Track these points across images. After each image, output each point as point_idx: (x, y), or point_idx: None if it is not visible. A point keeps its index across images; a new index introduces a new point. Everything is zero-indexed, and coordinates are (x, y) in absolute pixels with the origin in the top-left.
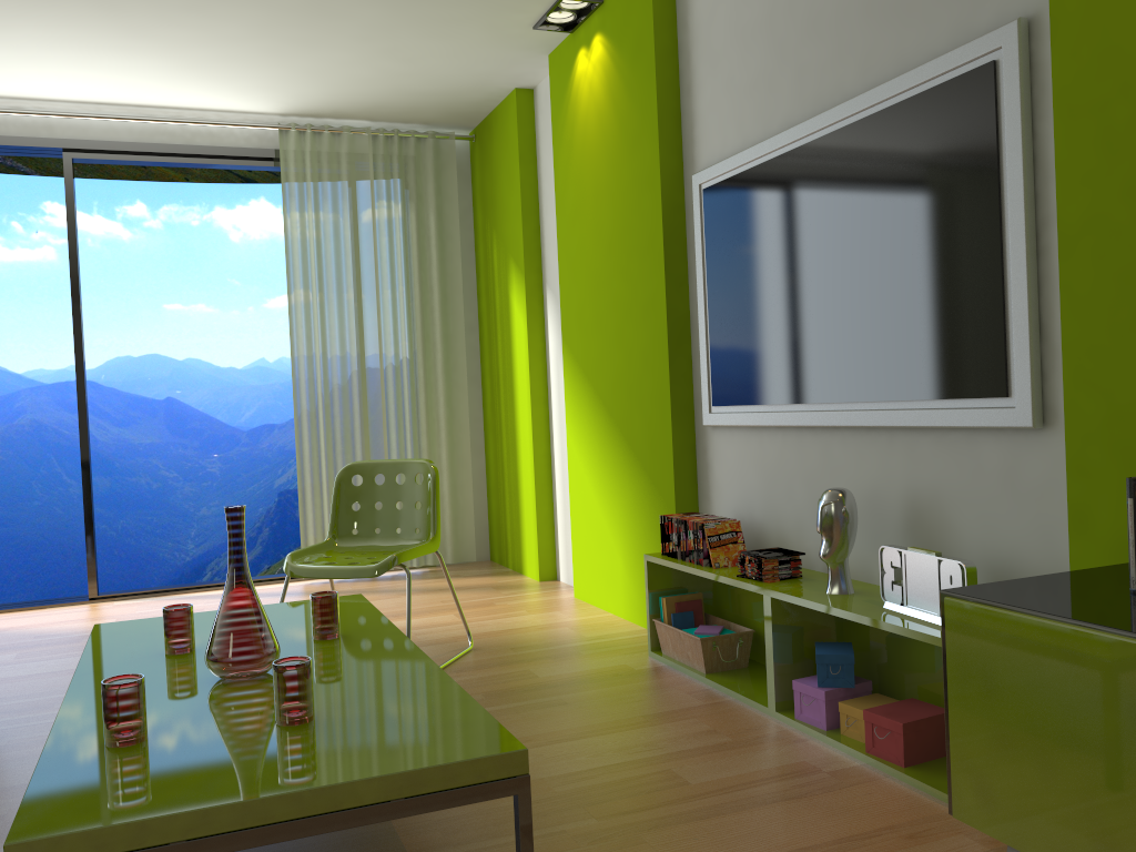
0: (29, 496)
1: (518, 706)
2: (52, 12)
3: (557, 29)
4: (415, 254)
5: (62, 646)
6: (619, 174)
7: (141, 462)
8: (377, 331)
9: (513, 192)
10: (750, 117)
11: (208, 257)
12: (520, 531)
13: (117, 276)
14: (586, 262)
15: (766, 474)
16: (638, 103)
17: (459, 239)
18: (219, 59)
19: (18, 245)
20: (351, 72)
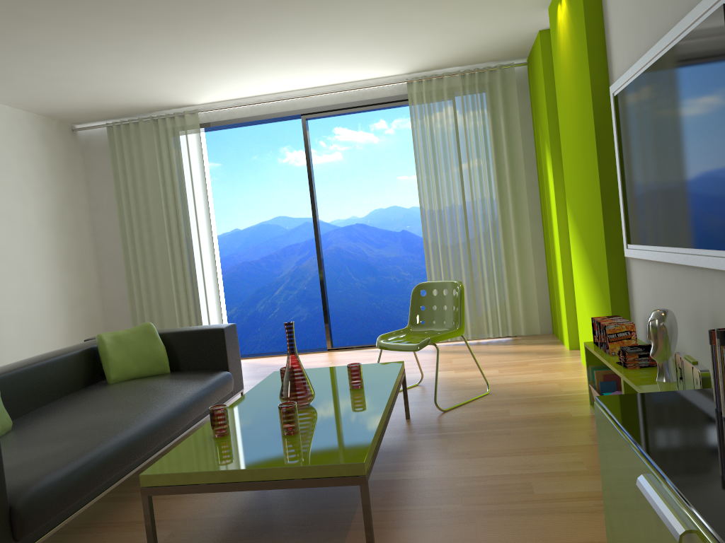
0: (336, 288)
1: (482, 432)
2: (269, 54)
3: None
4: (492, 144)
5: None
6: (576, 88)
7: (390, 267)
8: (470, 194)
9: (543, 98)
10: (632, 45)
11: None
12: (561, 317)
13: (372, 164)
14: (570, 145)
15: (653, 292)
16: (580, 41)
17: (520, 130)
18: (357, 55)
19: (323, 153)
20: (431, 45)
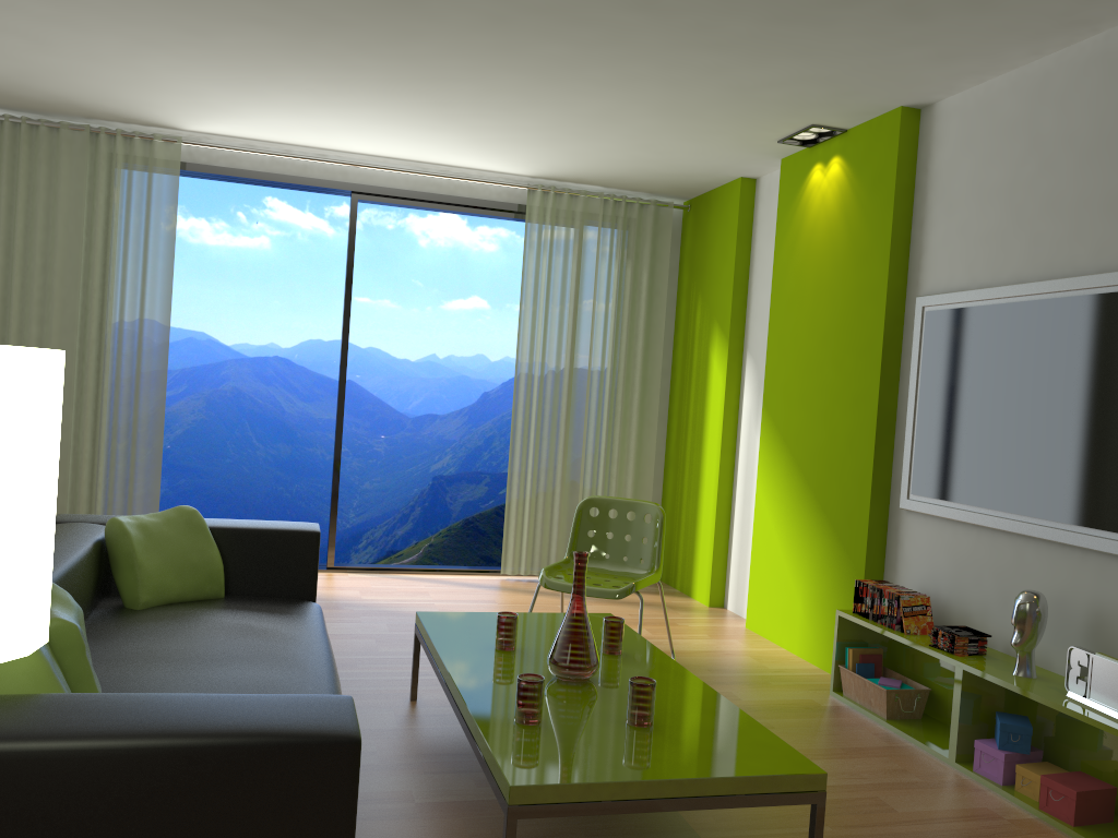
0: (223, 454)
1: None
2: (393, 103)
3: (798, 144)
4: (627, 305)
5: (330, 610)
6: (843, 280)
7: (319, 434)
8: (587, 369)
9: (725, 265)
10: (980, 262)
11: (397, 259)
12: (693, 560)
13: (318, 268)
14: (797, 345)
15: (956, 560)
16: (871, 226)
17: (666, 295)
18: (504, 139)
19: (240, 233)
20: (607, 156)
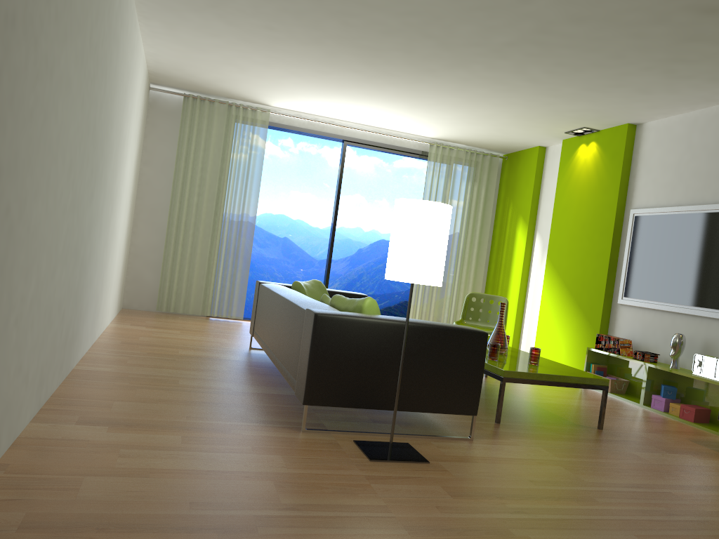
0: None
1: (545, 388)
2: (389, 104)
3: (573, 134)
4: (473, 205)
5: None
6: (594, 199)
7: (267, 266)
8: (452, 235)
9: (528, 188)
10: (662, 195)
11: (316, 171)
12: None
13: (272, 173)
14: (568, 228)
15: (643, 325)
16: (610, 176)
17: (493, 201)
18: (431, 122)
19: None
20: (477, 132)
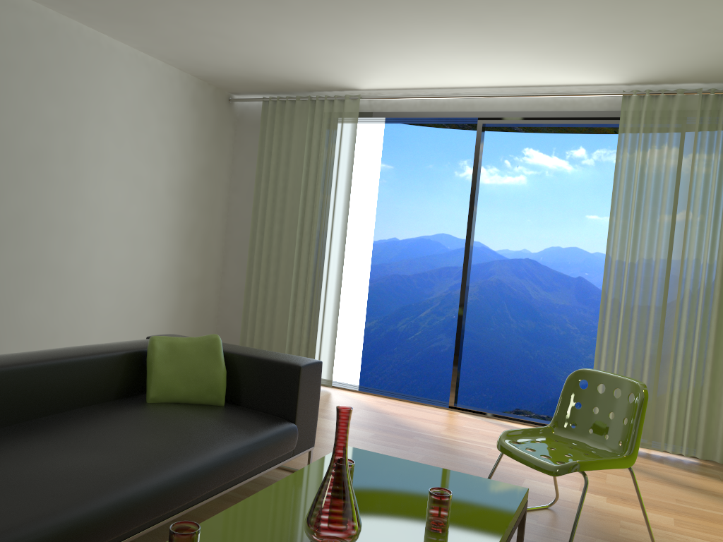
0: (488, 324)
1: None
2: (445, 31)
3: None
4: None
5: (399, 437)
6: None
7: (555, 315)
8: (680, 255)
9: None
10: None
11: None
12: None
13: (559, 195)
14: None
15: None
16: None
17: None
18: (562, 47)
19: (506, 174)
20: (670, 45)
